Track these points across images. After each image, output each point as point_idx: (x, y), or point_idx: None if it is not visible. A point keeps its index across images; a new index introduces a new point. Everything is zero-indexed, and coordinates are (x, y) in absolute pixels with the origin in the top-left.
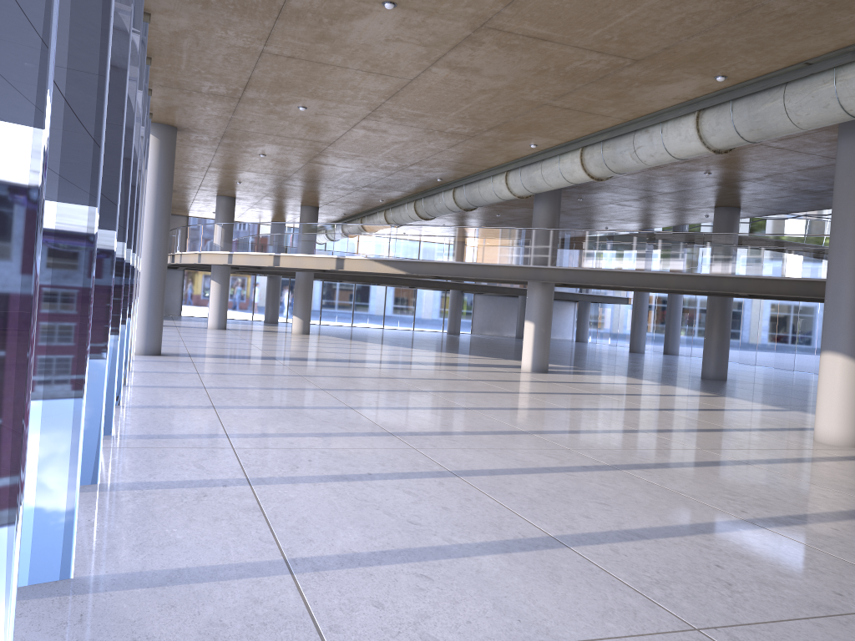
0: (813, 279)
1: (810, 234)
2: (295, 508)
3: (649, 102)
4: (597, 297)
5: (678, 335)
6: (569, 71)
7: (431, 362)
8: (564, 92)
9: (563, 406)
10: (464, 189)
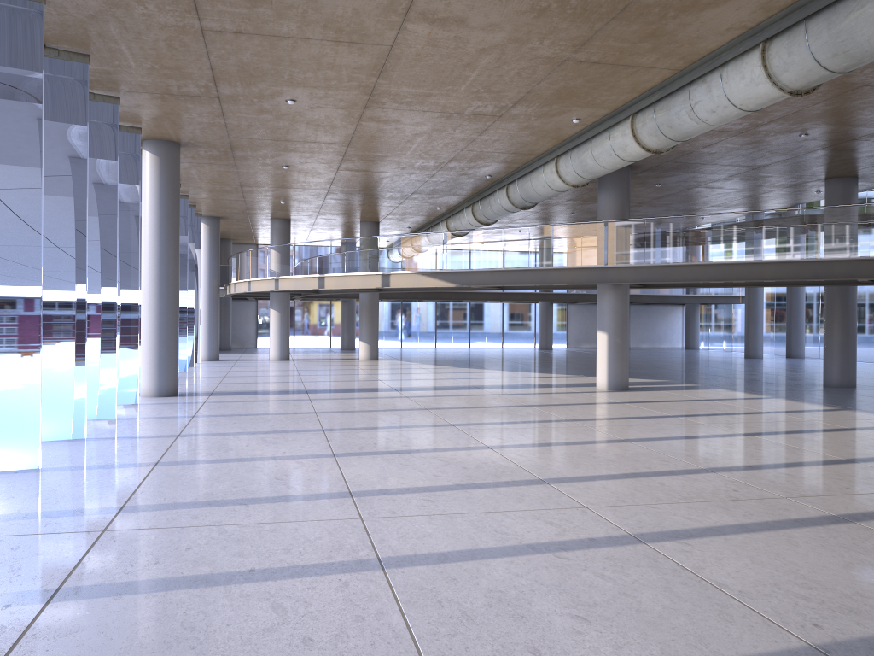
0: None
1: None
2: (60, 652)
3: (697, 39)
4: (705, 298)
5: (802, 334)
6: (577, 5)
7: (491, 385)
8: (583, 38)
9: (620, 436)
10: (517, 185)
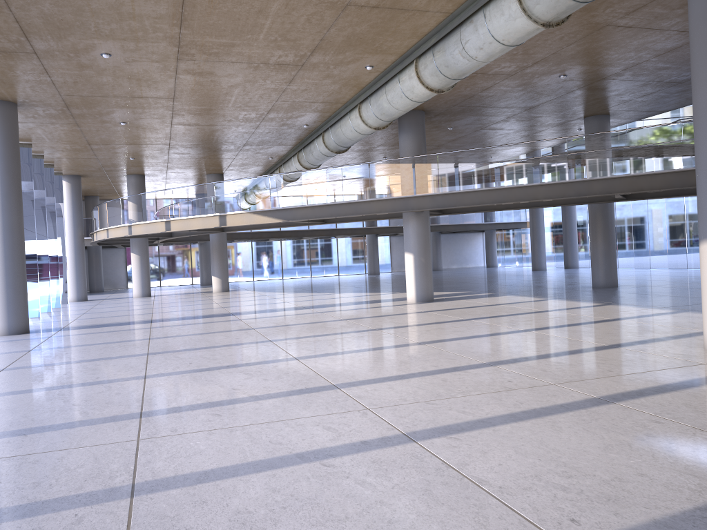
0: (688, 168)
1: (678, 122)
2: None
3: None
4: (499, 225)
5: (576, 249)
6: None
7: (318, 305)
8: None
9: (417, 340)
10: (330, 132)
